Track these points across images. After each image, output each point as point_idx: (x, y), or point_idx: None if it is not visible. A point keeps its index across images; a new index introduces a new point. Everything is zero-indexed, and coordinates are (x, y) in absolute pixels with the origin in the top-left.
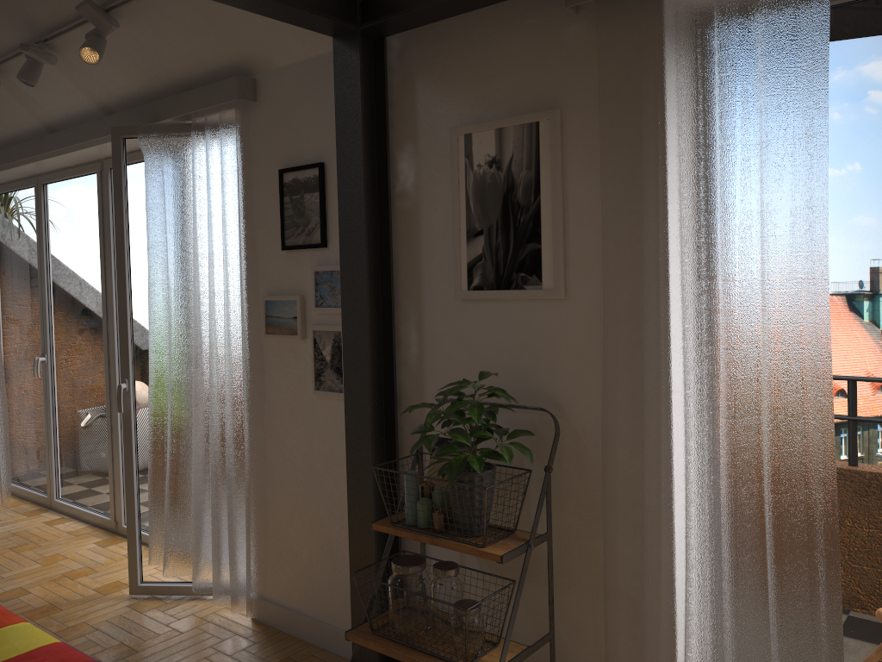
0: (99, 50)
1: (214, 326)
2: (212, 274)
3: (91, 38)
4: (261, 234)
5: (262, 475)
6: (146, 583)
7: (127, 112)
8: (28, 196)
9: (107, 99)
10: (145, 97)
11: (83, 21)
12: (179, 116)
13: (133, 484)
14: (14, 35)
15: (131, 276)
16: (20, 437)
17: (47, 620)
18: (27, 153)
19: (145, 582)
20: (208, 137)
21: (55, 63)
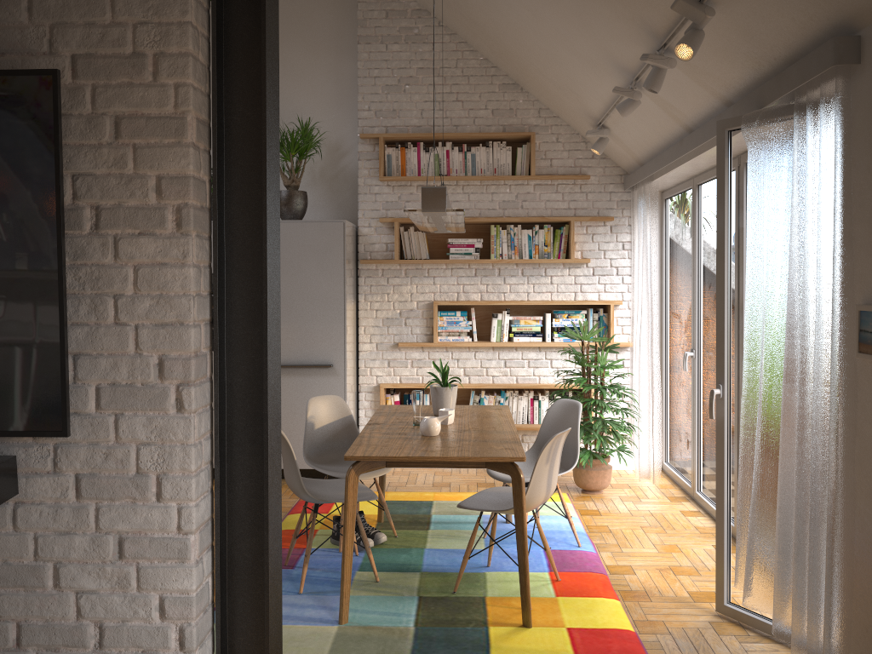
0: (692, 44)
1: (805, 337)
2: (805, 276)
3: (686, 33)
4: (859, 228)
5: (848, 525)
6: (732, 605)
7: (739, 102)
8: (688, 198)
9: (725, 92)
10: (756, 83)
11: (688, 18)
12: (783, 98)
13: (723, 497)
14: (643, 48)
15: (730, 276)
16: (676, 425)
17: (634, 605)
18: (671, 156)
19: (731, 603)
20: (807, 117)
21: (674, 66)
